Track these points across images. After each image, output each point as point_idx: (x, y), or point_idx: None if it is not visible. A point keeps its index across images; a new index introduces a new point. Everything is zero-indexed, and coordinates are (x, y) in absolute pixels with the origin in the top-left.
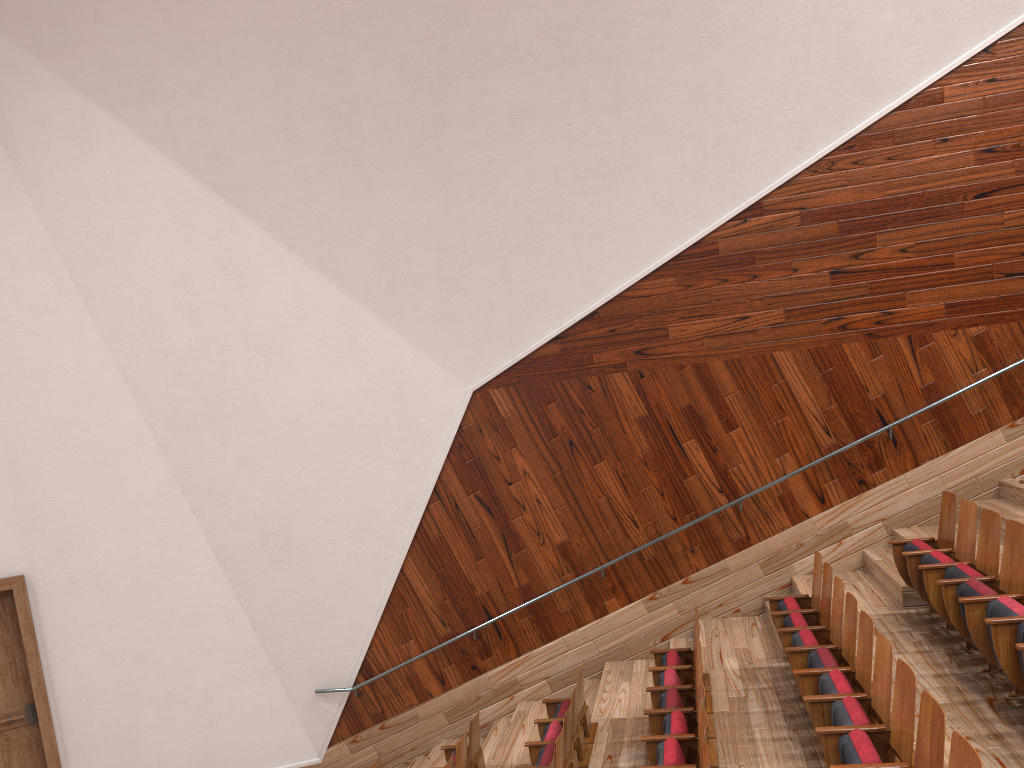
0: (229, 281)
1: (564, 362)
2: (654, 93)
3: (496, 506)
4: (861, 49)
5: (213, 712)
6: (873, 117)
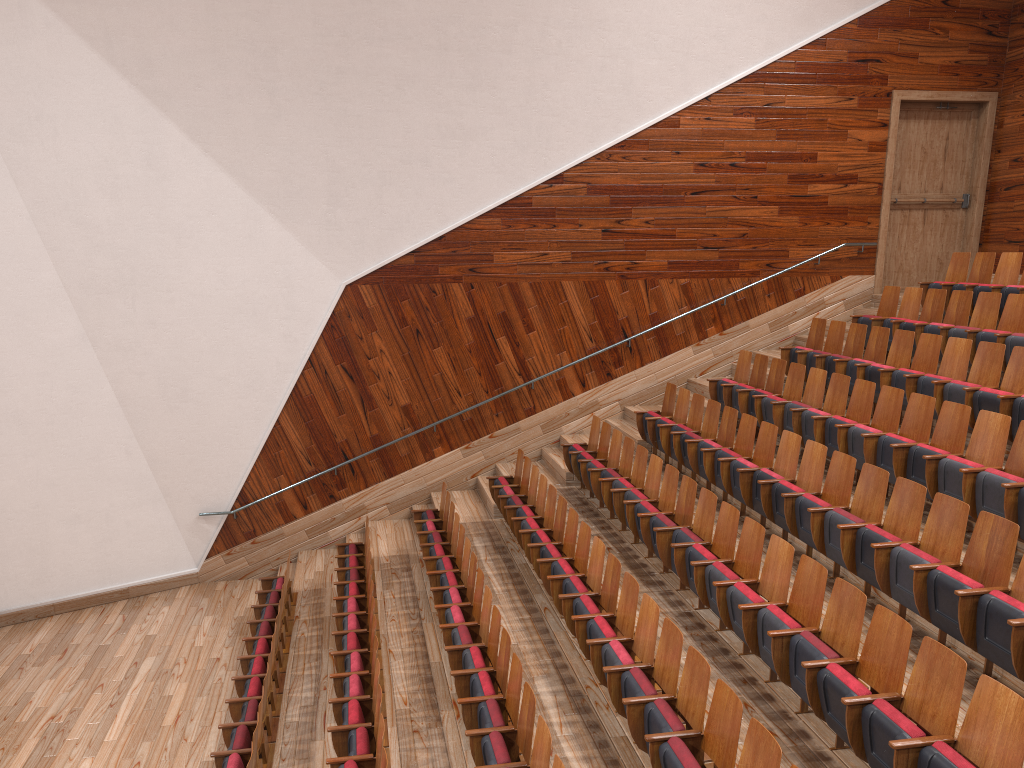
0: (149, 171)
1: (417, 271)
2: (500, 83)
3: (357, 375)
4: (635, 81)
5: (112, 530)
6: (637, 129)
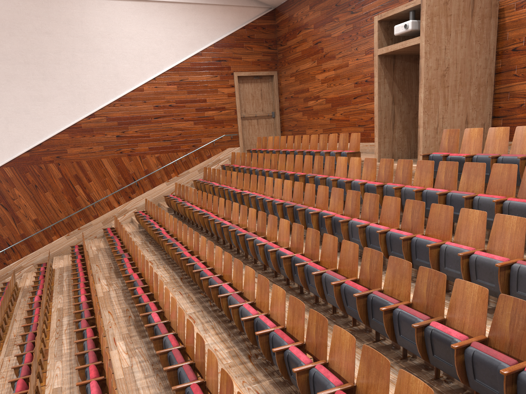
0: None
1: (31, 159)
2: (57, 77)
3: (9, 207)
4: (120, 73)
5: None
6: (125, 93)
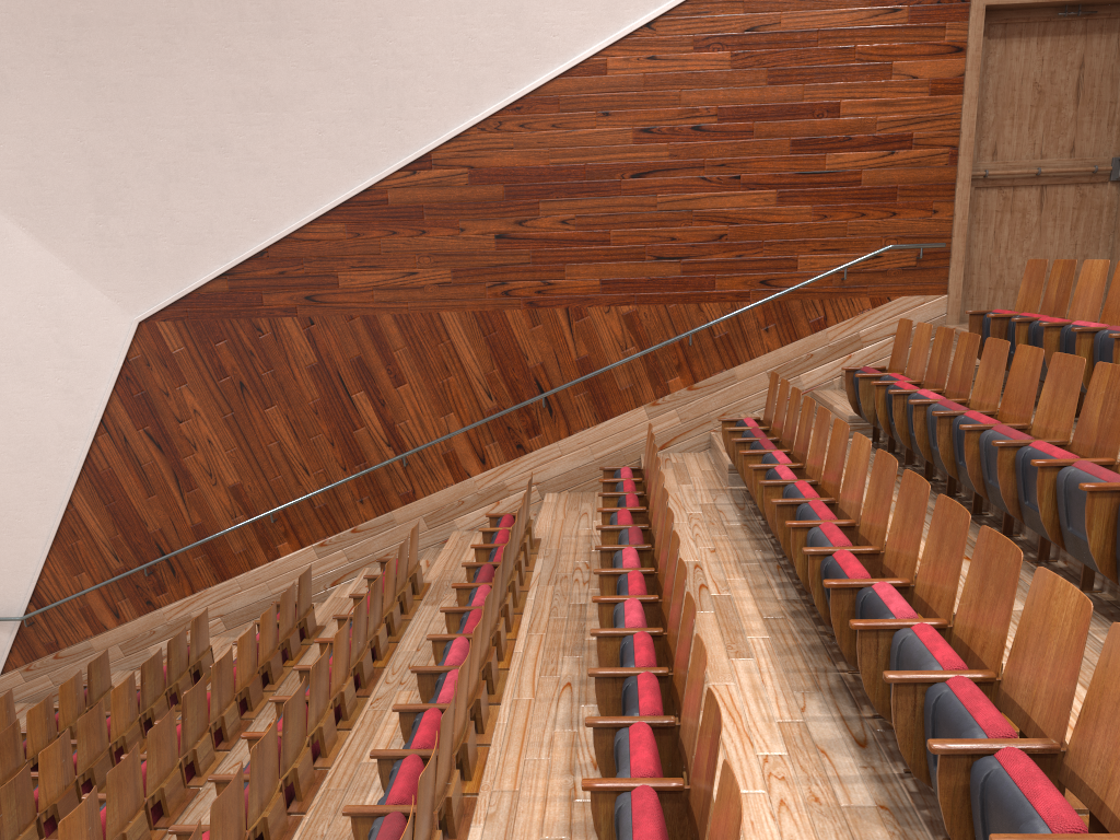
0: None
1: (233, 301)
2: (316, 24)
3: (167, 443)
4: (527, 6)
5: None
6: (539, 80)
